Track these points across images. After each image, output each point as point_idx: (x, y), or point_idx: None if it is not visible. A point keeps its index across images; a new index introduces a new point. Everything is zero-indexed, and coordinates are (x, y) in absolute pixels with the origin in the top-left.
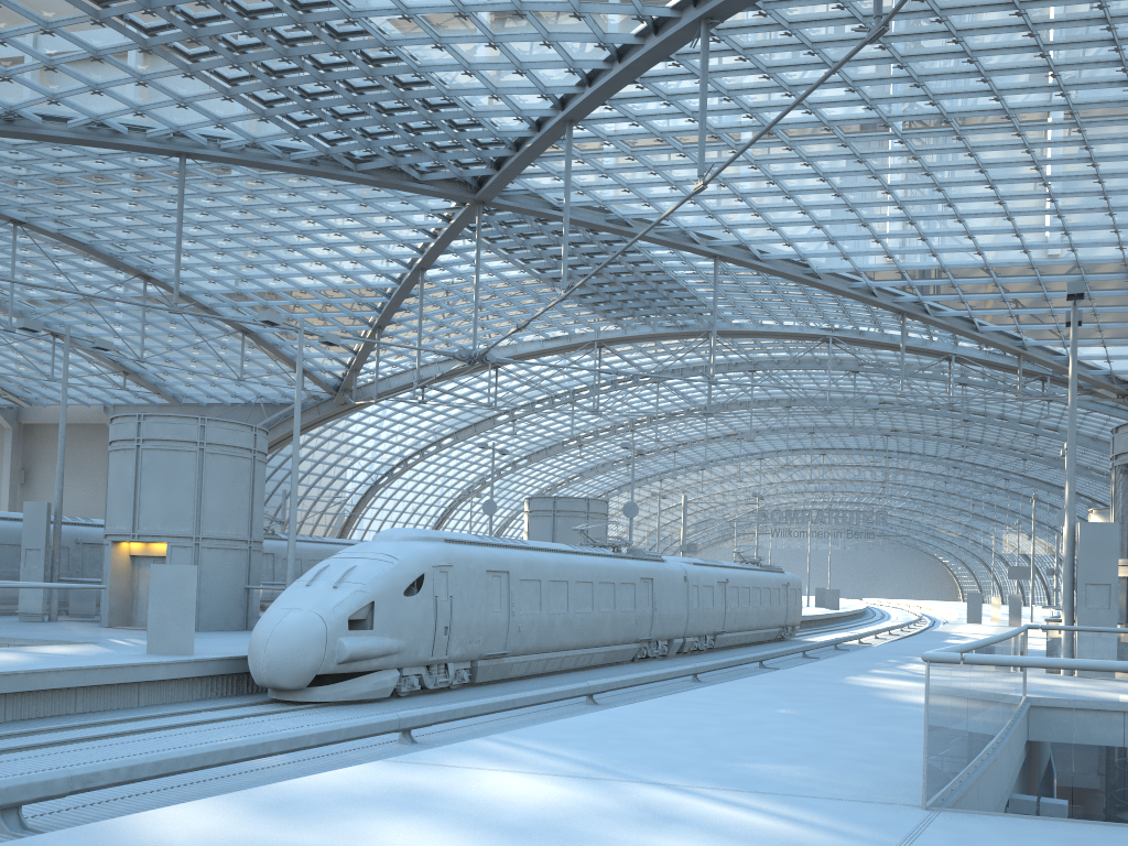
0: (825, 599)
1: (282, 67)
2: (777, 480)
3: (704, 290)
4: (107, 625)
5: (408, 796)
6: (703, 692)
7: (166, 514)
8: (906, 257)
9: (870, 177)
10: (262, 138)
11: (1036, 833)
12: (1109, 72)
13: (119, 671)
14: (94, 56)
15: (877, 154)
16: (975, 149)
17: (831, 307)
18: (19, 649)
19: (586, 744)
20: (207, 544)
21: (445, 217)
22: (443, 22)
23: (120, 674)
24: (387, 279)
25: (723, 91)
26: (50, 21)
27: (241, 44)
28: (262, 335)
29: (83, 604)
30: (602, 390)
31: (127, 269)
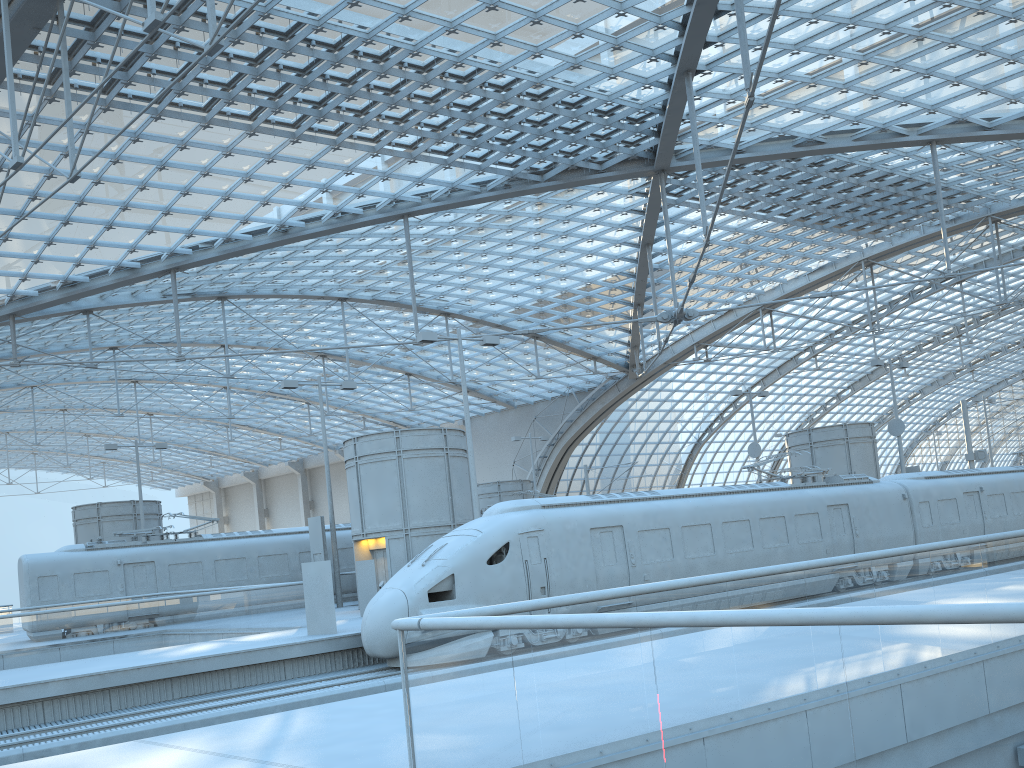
0: None
1: (441, 121)
2: None
3: (952, 177)
4: (359, 607)
5: None
6: None
7: (381, 514)
8: None
9: None
10: (457, 181)
11: None
12: None
13: (258, 653)
14: (308, 166)
15: None
16: None
17: None
18: (233, 639)
19: (351, 714)
20: (415, 533)
21: (644, 193)
22: (530, 33)
23: (260, 656)
24: (625, 261)
25: None
26: (270, 152)
27: (402, 115)
28: (550, 336)
29: (288, 598)
30: (899, 305)
31: (430, 311)
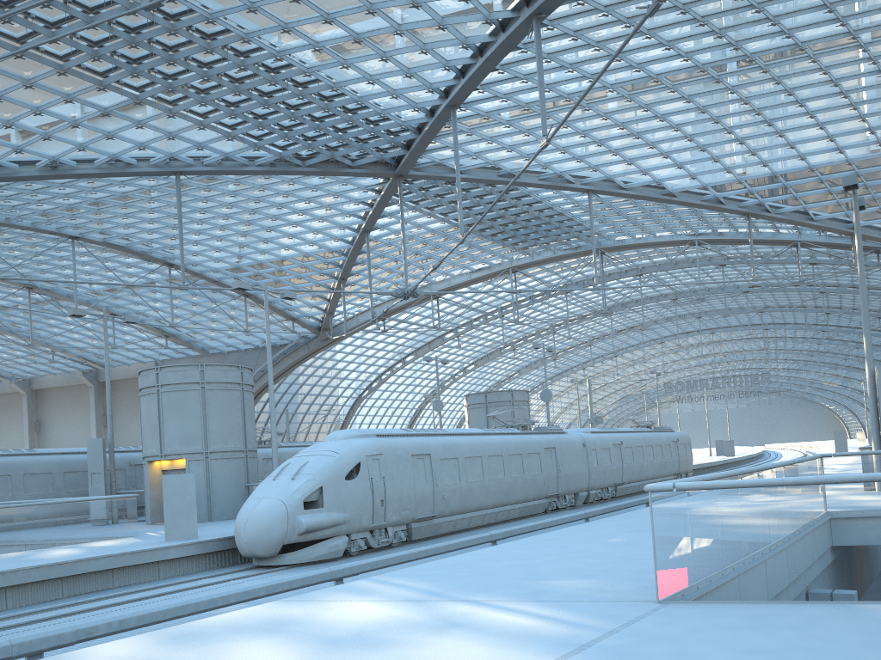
0: (723, 449)
1: (237, 99)
2: (676, 358)
3: (587, 217)
4: (150, 522)
5: (276, 624)
6: (562, 531)
7: (183, 438)
8: (742, 170)
9: (700, 113)
10: (232, 152)
11: (731, 613)
12: (878, 0)
13: (141, 554)
14: (103, 113)
15: (701, 94)
16: (781, 78)
17: (691, 217)
18: (78, 545)
19: (438, 577)
20: (214, 456)
21: (377, 190)
22: (345, 48)
23: (142, 557)
24: (342, 242)
25: (566, 66)
26: (69, 93)
27: (205, 87)
28: (259, 296)
29: (122, 509)
30: (523, 305)
31: (155, 260)
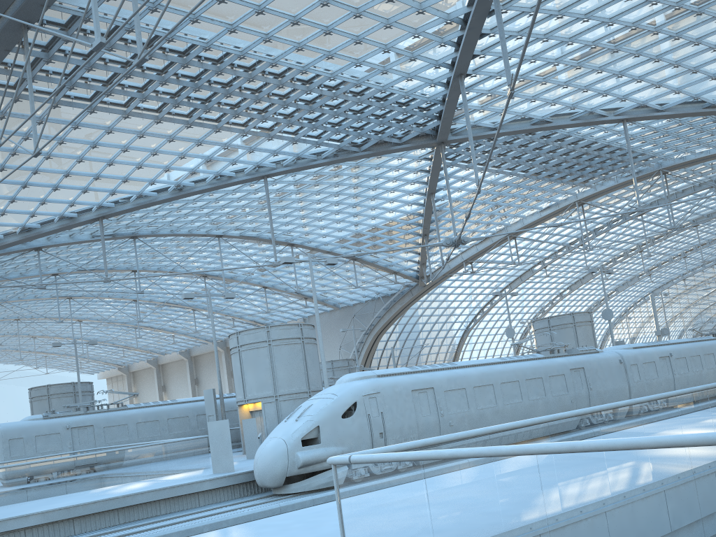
0: None
1: (291, 111)
2: None
3: (636, 144)
4: (243, 452)
5: None
6: None
7: (258, 385)
8: None
9: None
10: (301, 152)
11: None
12: None
13: (180, 488)
14: (198, 143)
15: (712, 3)
16: None
17: None
18: (158, 478)
19: (273, 529)
20: (282, 398)
21: (429, 158)
22: (353, 50)
23: (181, 490)
24: (416, 205)
25: (554, 13)
26: (170, 134)
27: (263, 108)
28: (364, 258)
29: (196, 447)
30: (601, 231)
31: (280, 243)
